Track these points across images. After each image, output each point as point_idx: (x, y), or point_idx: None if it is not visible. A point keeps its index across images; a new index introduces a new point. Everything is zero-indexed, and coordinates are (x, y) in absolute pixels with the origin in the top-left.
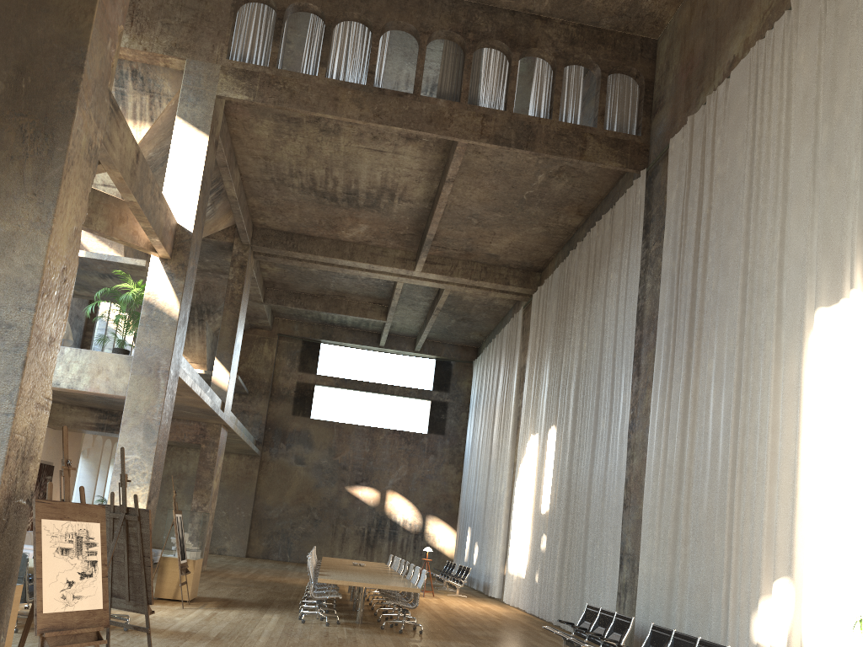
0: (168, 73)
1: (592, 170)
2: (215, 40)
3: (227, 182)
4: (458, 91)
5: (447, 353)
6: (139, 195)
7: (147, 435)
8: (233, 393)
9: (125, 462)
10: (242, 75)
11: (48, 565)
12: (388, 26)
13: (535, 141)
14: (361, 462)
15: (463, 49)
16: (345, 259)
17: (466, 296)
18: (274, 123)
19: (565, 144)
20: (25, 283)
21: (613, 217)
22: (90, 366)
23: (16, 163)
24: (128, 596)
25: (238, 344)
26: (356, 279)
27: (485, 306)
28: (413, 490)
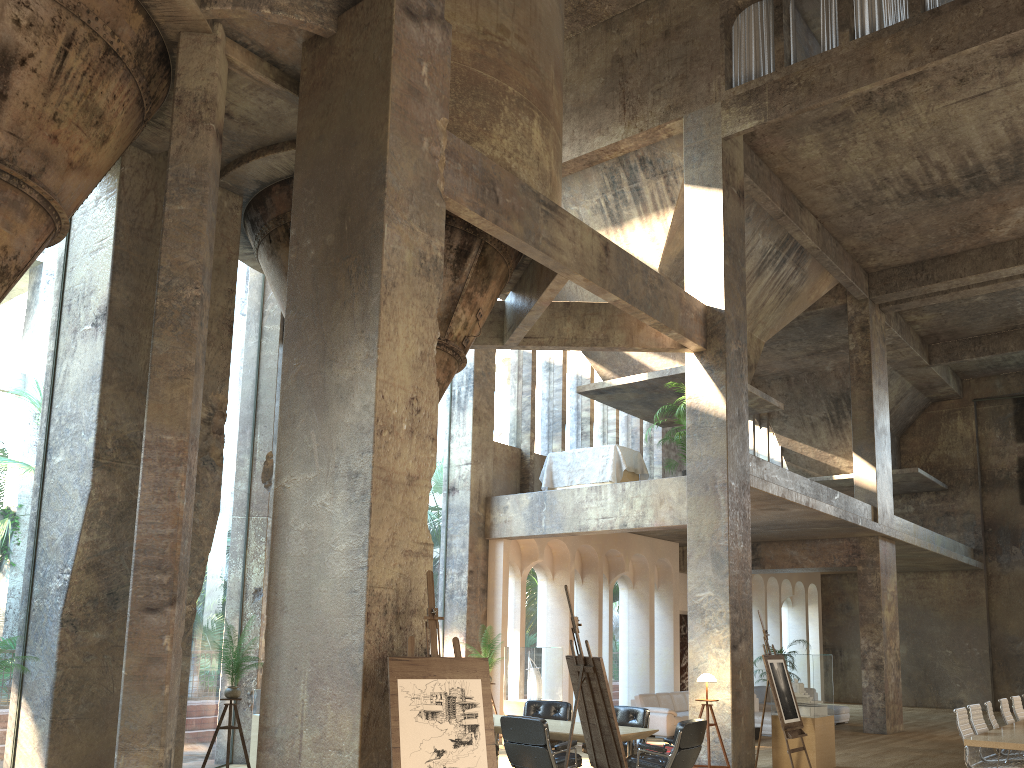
0: (673, 143)
1: None
2: (709, 76)
3: (795, 233)
4: None
5: None
6: (622, 291)
7: (716, 565)
8: (891, 493)
9: (699, 602)
10: (746, 99)
11: (408, 732)
12: None
13: None
14: None
15: None
16: (1008, 267)
17: None
18: (818, 135)
19: None
20: (363, 426)
21: None
22: (651, 497)
23: (347, 306)
24: (607, 767)
25: (881, 429)
26: None
27: None
28: None
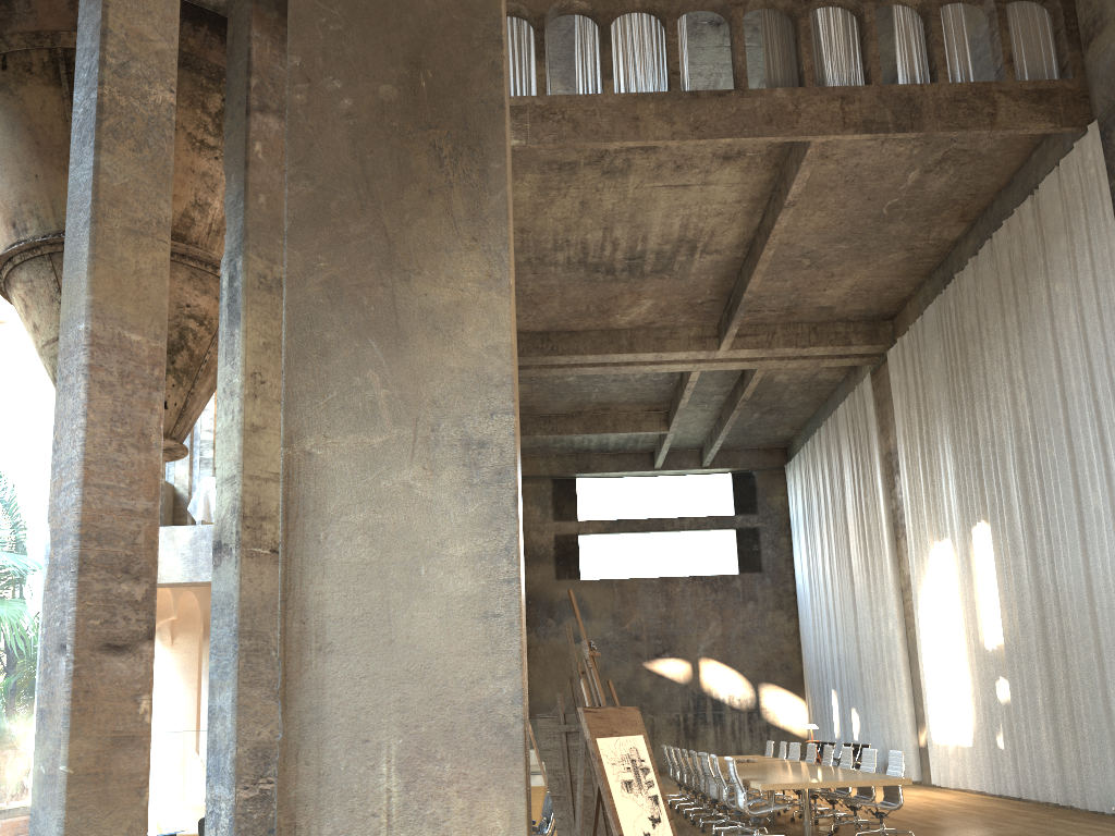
0: None
1: (993, 148)
2: None
3: None
4: (793, 75)
5: (746, 462)
6: None
7: None
8: None
9: None
10: None
11: (621, 812)
12: (684, 8)
13: (922, 118)
14: (657, 627)
15: (792, 15)
16: (623, 353)
17: (779, 375)
18: (539, 176)
19: (965, 113)
20: (491, 375)
21: (1040, 206)
22: None
23: (437, 198)
24: None
25: None
26: (628, 380)
27: (805, 385)
28: (734, 653)
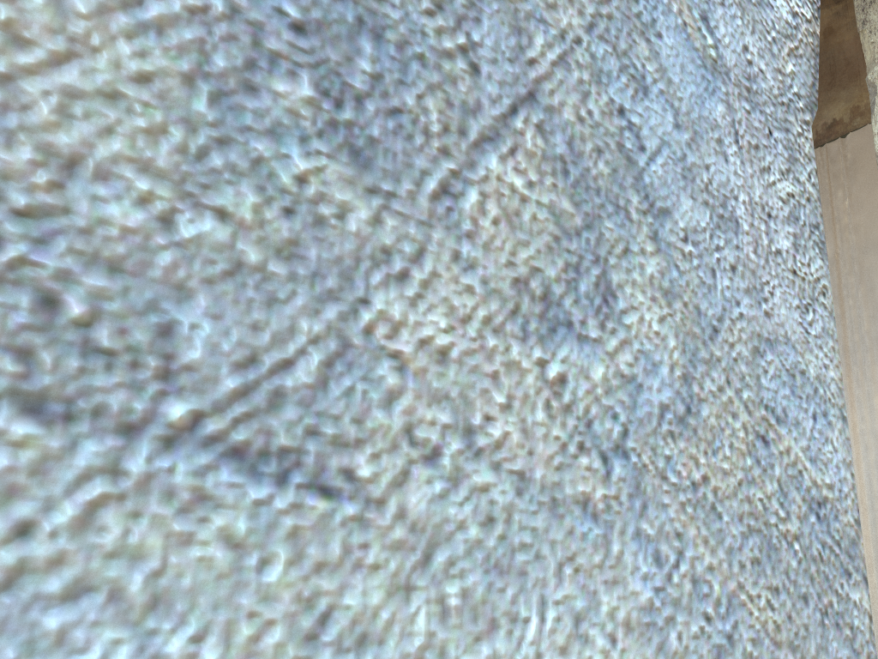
0: None
1: None
2: None
3: None
4: None
5: None
6: None
7: None
8: None
9: None
10: None
11: None
12: None
13: None
14: None
15: None
16: None
17: None
18: None
19: None
20: None
21: None
22: None
23: None
24: None
25: None
26: None
27: None
28: None
